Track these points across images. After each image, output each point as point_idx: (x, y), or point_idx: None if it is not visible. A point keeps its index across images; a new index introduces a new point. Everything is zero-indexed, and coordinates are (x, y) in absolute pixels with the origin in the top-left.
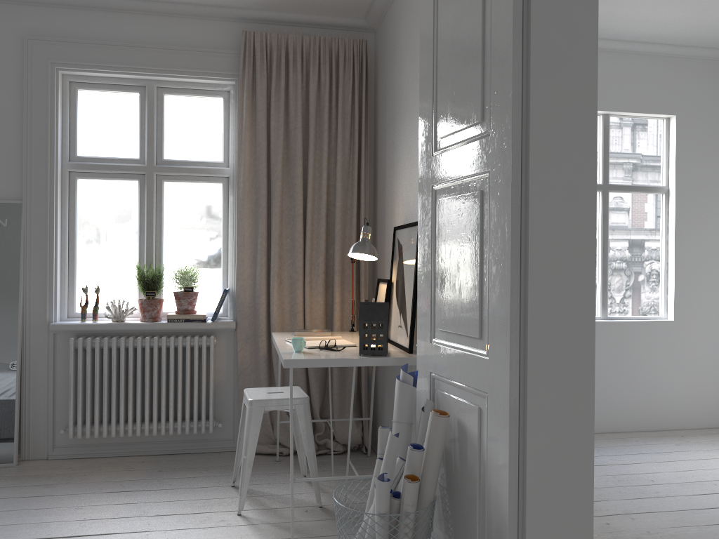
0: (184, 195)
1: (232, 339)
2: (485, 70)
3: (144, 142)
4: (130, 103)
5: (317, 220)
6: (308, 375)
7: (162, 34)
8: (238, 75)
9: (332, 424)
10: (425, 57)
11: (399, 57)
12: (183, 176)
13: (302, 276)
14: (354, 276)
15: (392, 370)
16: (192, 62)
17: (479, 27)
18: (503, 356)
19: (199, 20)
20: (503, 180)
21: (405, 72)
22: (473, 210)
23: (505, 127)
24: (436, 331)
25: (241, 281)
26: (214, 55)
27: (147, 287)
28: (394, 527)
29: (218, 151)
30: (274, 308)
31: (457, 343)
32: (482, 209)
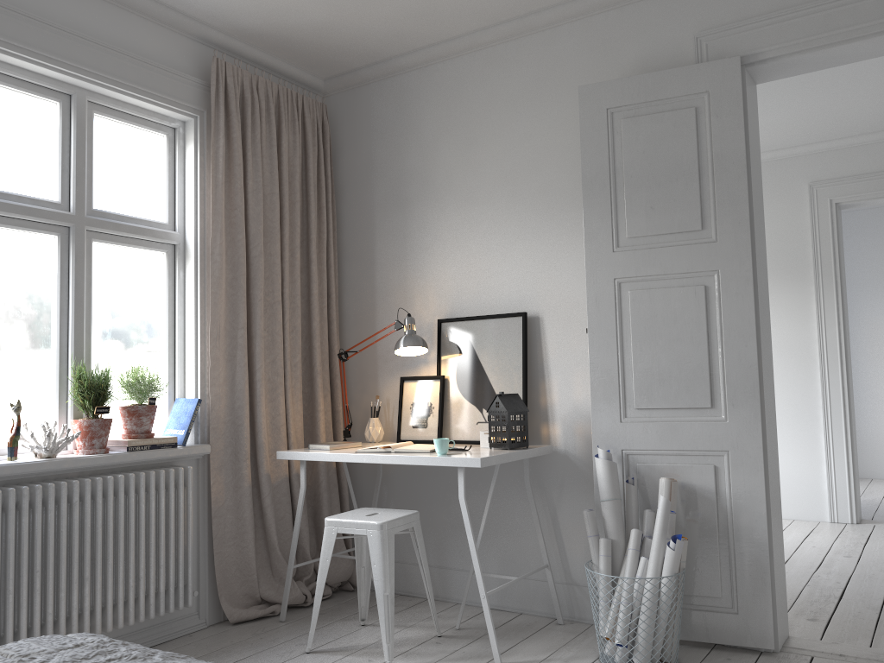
0: (117, 264)
1: (194, 470)
2: (703, 189)
3: (68, 178)
4: (43, 115)
5: (291, 310)
6: (294, 504)
7: (108, 29)
8: (200, 111)
9: (318, 562)
10: (592, 161)
11: (418, 139)
12: (119, 236)
13: (284, 379)
14: (328, 378)
15: (411, 480)
16: (148, 79)
17: (694, 154)
18: (750, 416)
19: (153, 24)
20: (741, 279)
21: (441, 158)
22: (694, 302)
23: (741, 238)
24: (628, 411)
25: (217, 388)
26: (174, 78)
27: (95, 400)
28: (681, 583)
29: (158, 208)
30: (264, 421)
31: (669, 416)
32: (705, 301)
